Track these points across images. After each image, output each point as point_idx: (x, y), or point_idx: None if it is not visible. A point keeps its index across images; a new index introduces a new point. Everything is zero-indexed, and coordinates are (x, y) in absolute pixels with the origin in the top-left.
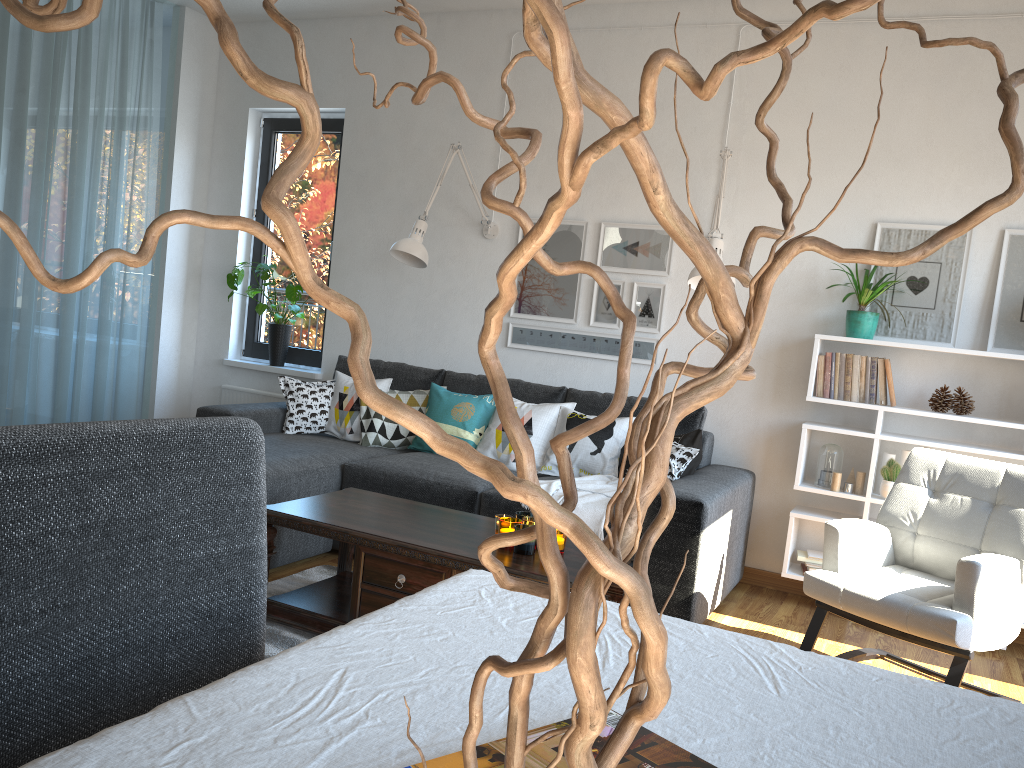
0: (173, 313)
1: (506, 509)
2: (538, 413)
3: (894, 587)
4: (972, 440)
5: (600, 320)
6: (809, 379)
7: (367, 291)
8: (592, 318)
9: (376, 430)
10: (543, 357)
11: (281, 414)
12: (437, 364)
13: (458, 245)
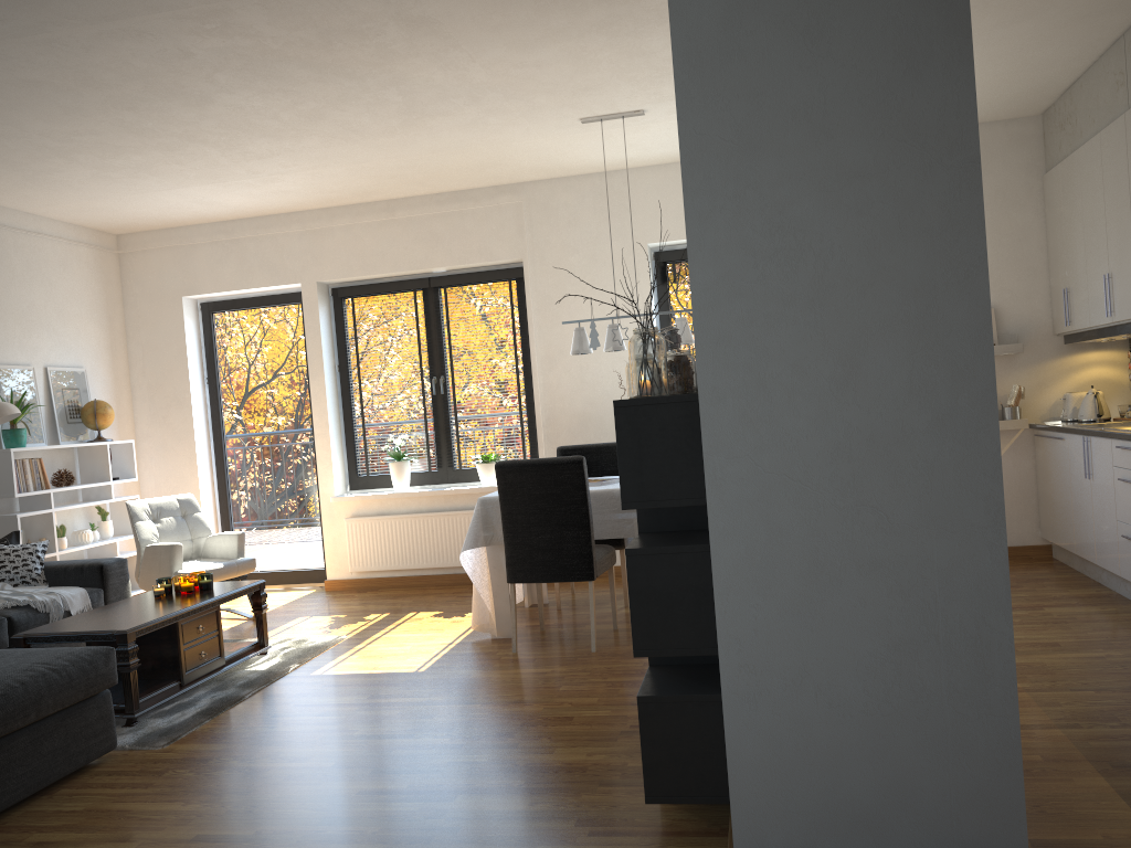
0: None
1: (32, 619)
2: None
3: (207, 563)
4: (59, 502)
5: None
6: (15, 481)
7: None
8: None
9: None
10: None
11: None
12: None
13: None
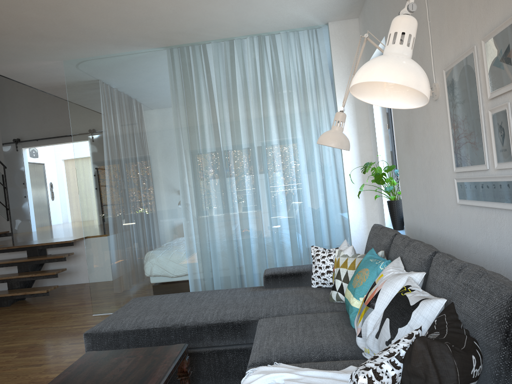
0: (356, 201)
1: None
2: (387, 284)
3: None
4: None
5: (500, 160)
6: None
7: (407, 168)
8: (495, 159)
9: (336, 289)
10: (477, 212)
11: (311, 273)
12: (436, 224)
13: (427, 113)
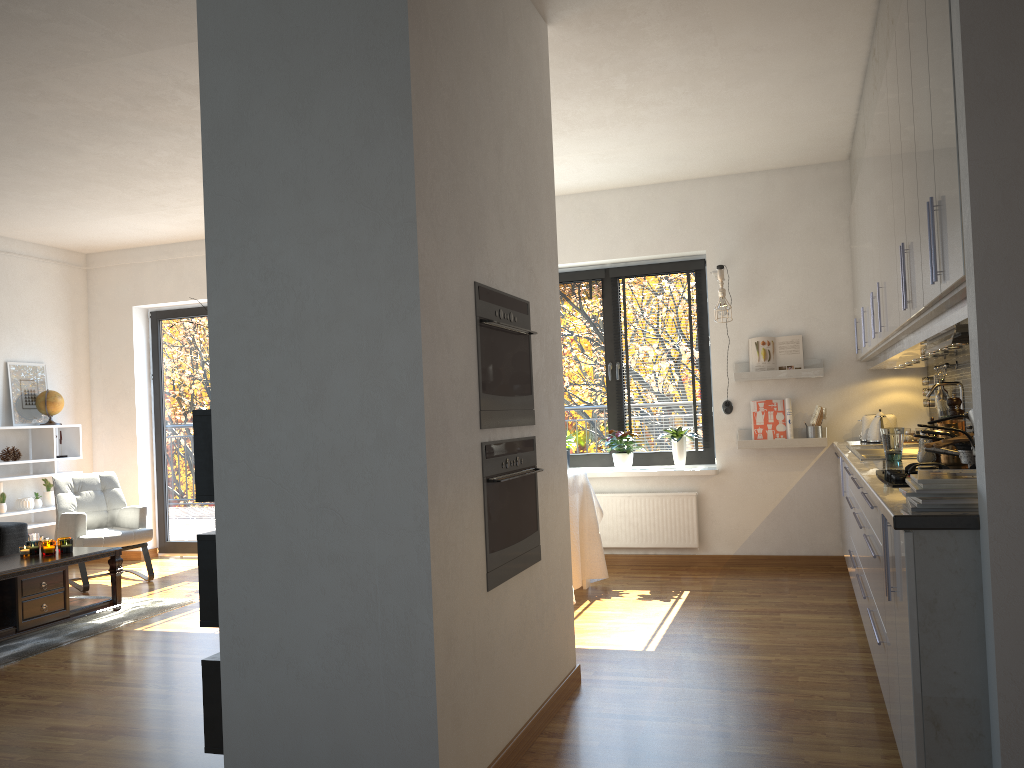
0: None
1: None
2: None
3: (110, 531)
4: (10, 474)
5: None
6: None
7: None
8: None
9: None
10: None
11: None
12: None
13: None
